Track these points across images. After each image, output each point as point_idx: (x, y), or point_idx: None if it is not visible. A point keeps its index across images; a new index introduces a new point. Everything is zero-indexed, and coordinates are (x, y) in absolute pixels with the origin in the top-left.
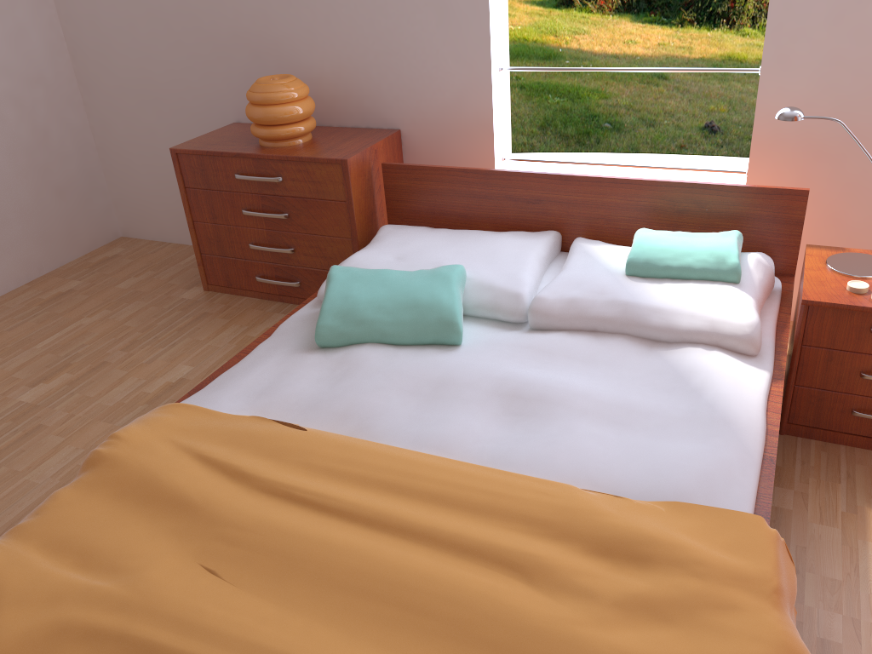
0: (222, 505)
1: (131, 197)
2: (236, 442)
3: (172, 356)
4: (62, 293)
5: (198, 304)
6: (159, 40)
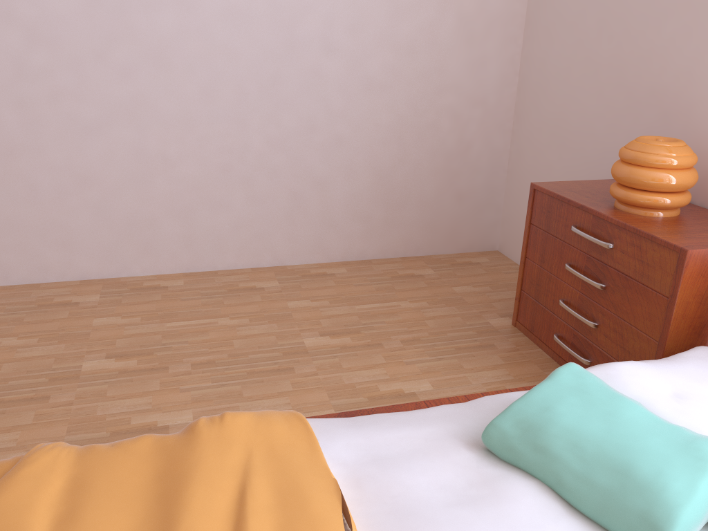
0: None
1: (514, 220)
2: (284, 498)
3: (428, 368)
4: (413, 275)
5: (495, 334)
6: (584, 86)
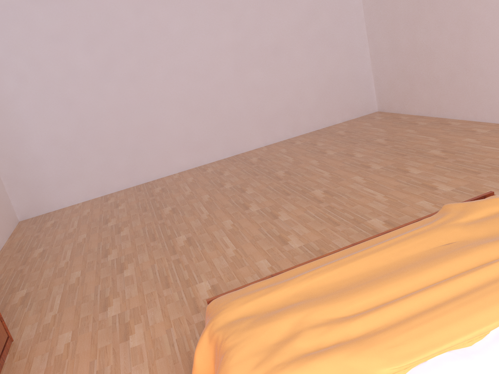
0: (493, 244)
1: None
2: None
3: None
4: None
5: None
6: None
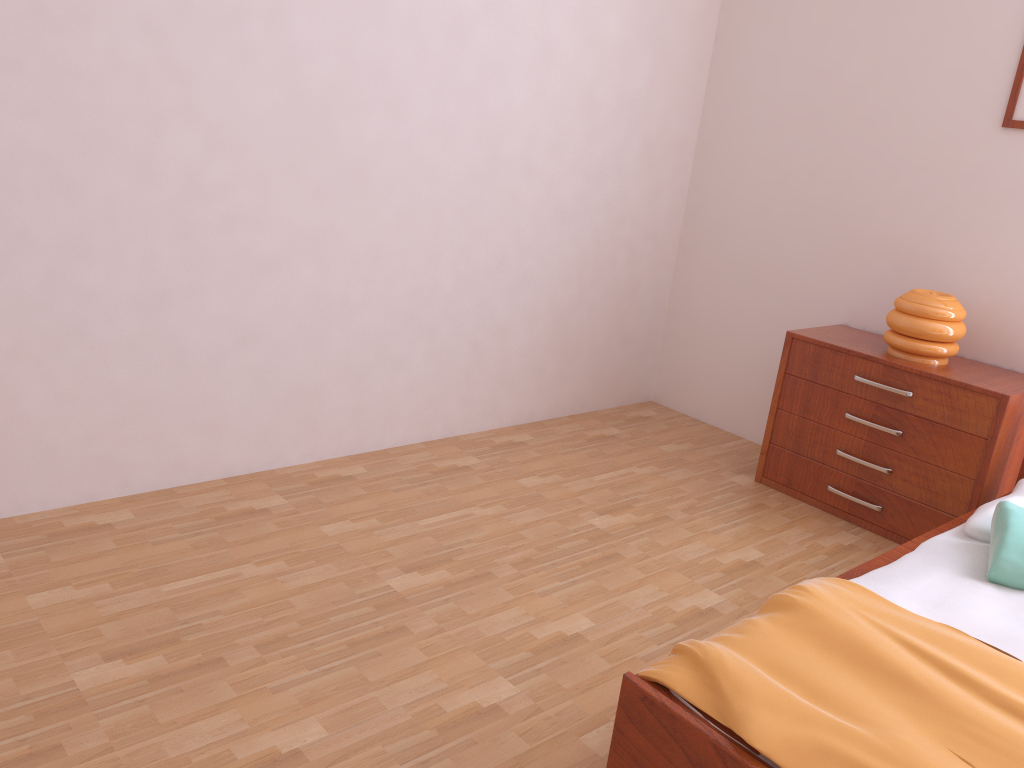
0: (956, 700)
1: (681, 366)
2: (938, 642)
3: (737, 535)
4: (605, 436)
5: (752, 492)
6: (790, 227)
